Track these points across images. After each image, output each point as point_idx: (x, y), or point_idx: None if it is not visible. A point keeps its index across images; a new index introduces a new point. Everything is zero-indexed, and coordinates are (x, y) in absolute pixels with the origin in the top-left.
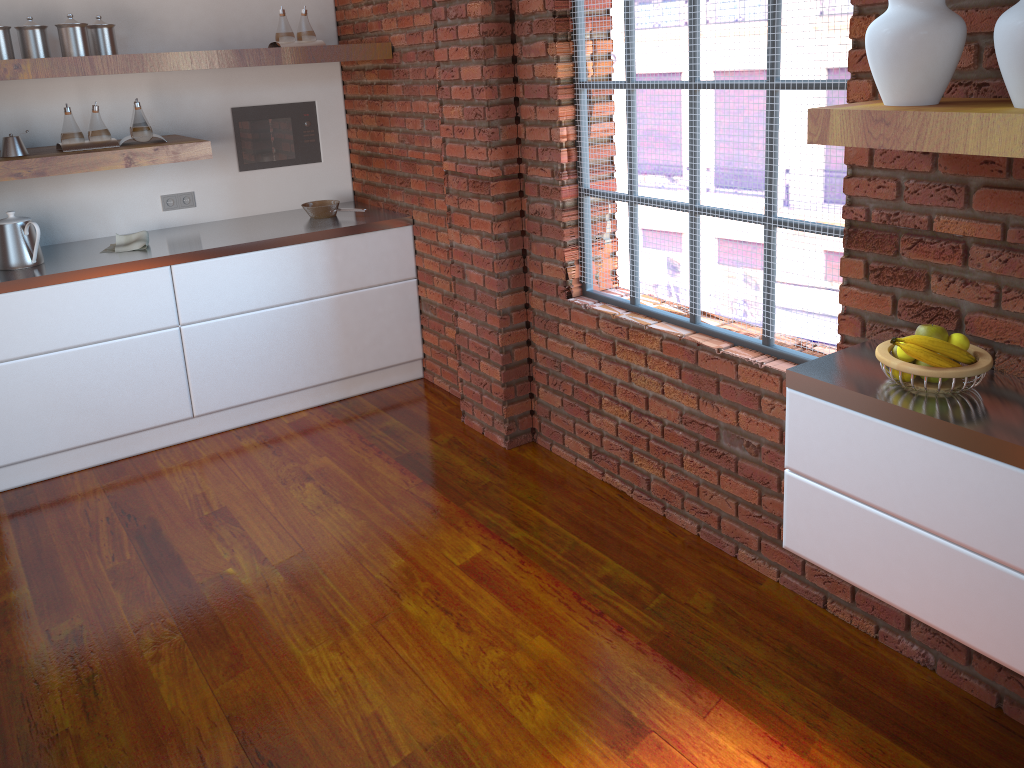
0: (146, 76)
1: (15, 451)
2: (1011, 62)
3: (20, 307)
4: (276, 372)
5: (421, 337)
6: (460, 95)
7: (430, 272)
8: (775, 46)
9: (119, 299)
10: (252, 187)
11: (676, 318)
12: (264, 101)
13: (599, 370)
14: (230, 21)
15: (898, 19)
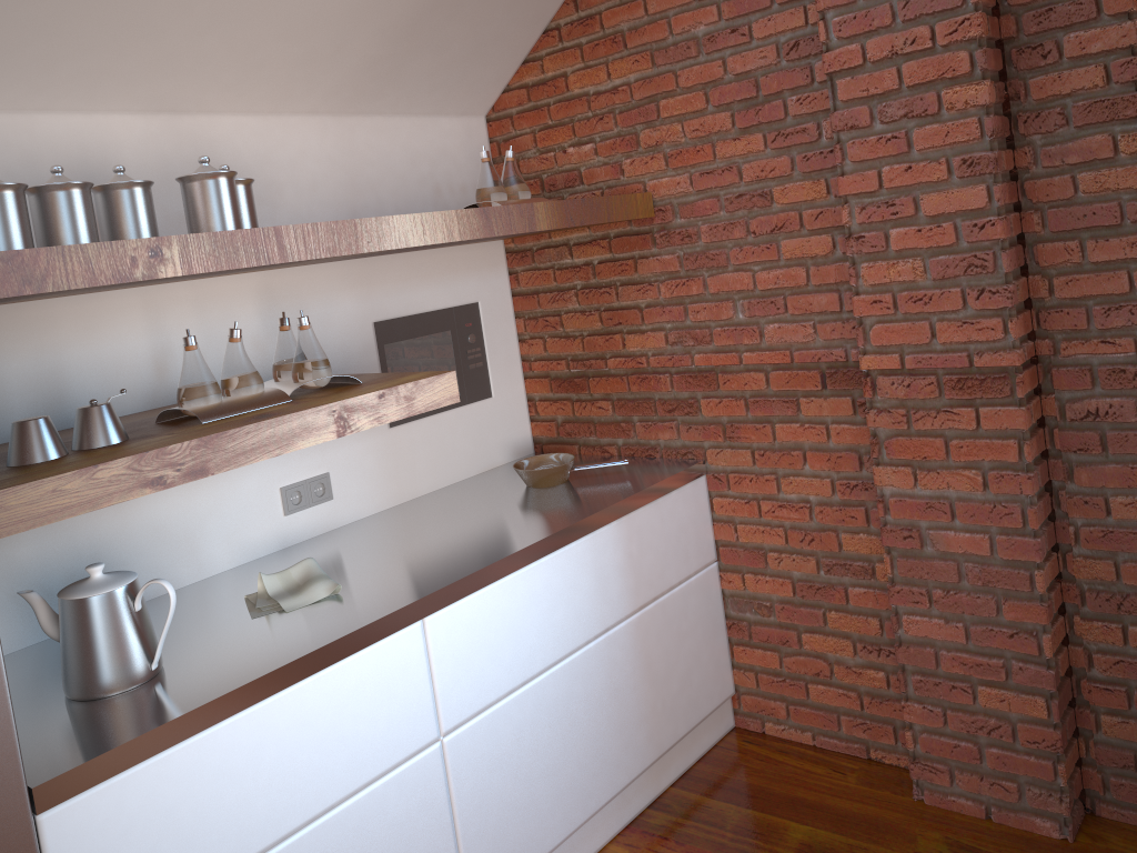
0: (252, 278)
1: None
2: None
3: (176, 784)
4: (574, 783)
5: (730, 658)
6: (919, 241)
7: (752, 546)
8: None
9: (348, 711)
10: (407, 451)
11: None
12: (416, 307)
13: None
14: (365, 182)
15: None
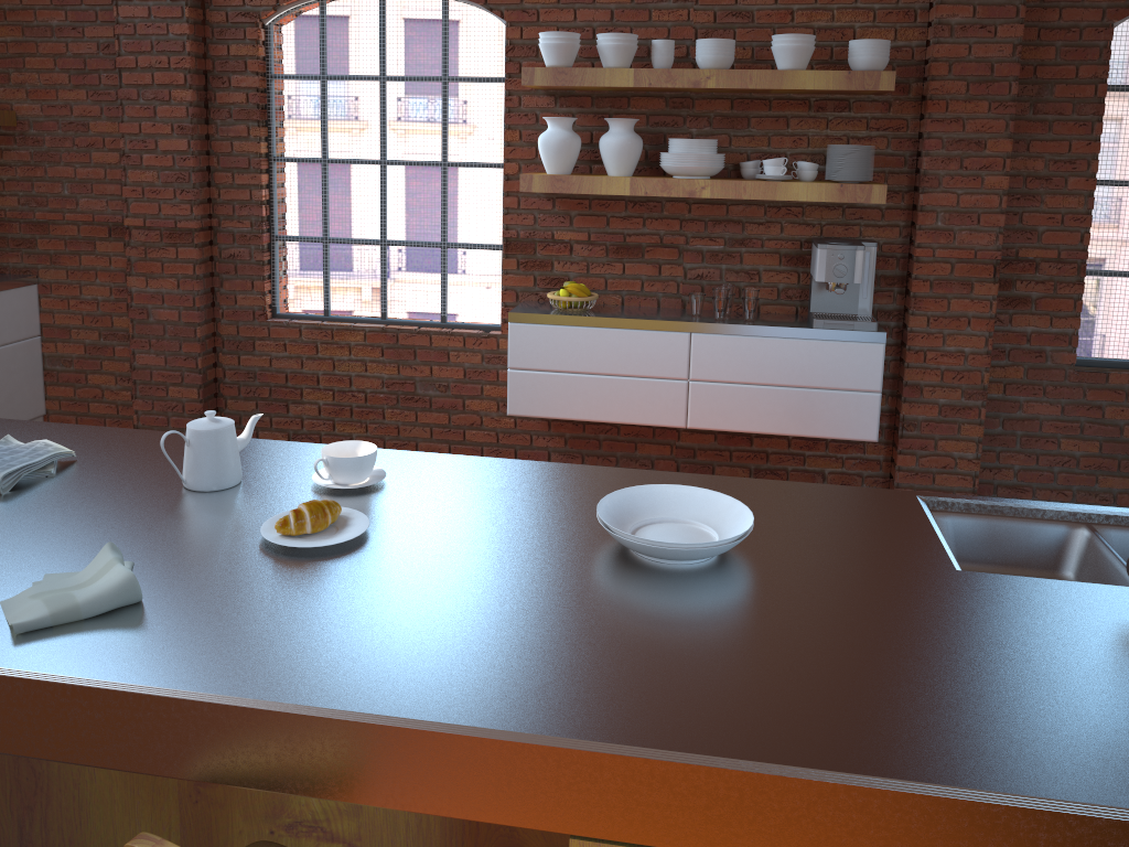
0: None
1: None
2: (611, 156)
3: None
4: None
5: (44, 393)
6: (156, 162)
7: (63, 327)
8: (450, 142)
9: None
10: None
11: (369, 318)
12: None
13: (300, 369)
14: None
15: (559, 134)
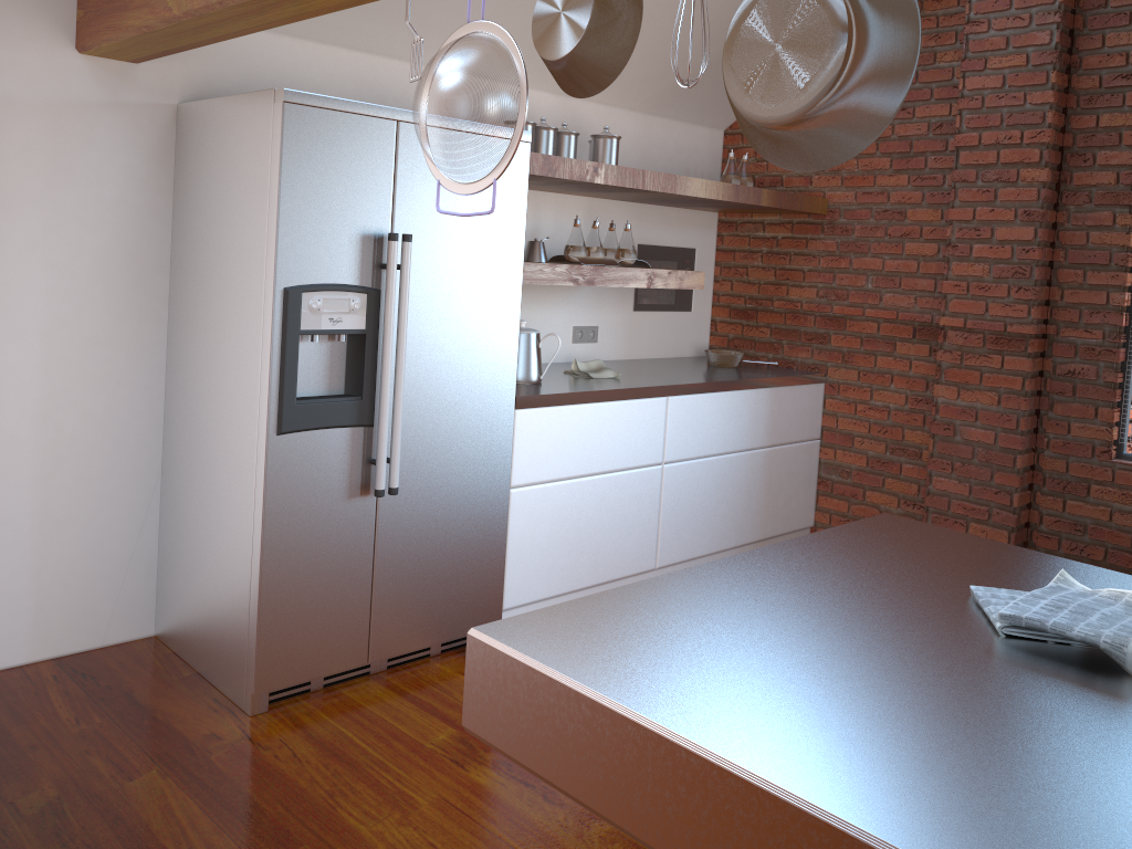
0: (584, 200)
1: (526, 591)
2: None
3: (560, 424)
4: (717, 526)
5: (815, 503)
6: (989, 253)
7: (845, 433)
8: None
9: (628, 427)
10: (639, 329)
11: None
12: (661, 242)
13: None
14: (650, 157)
15: None
